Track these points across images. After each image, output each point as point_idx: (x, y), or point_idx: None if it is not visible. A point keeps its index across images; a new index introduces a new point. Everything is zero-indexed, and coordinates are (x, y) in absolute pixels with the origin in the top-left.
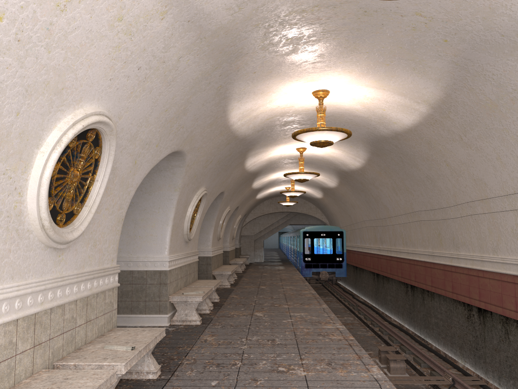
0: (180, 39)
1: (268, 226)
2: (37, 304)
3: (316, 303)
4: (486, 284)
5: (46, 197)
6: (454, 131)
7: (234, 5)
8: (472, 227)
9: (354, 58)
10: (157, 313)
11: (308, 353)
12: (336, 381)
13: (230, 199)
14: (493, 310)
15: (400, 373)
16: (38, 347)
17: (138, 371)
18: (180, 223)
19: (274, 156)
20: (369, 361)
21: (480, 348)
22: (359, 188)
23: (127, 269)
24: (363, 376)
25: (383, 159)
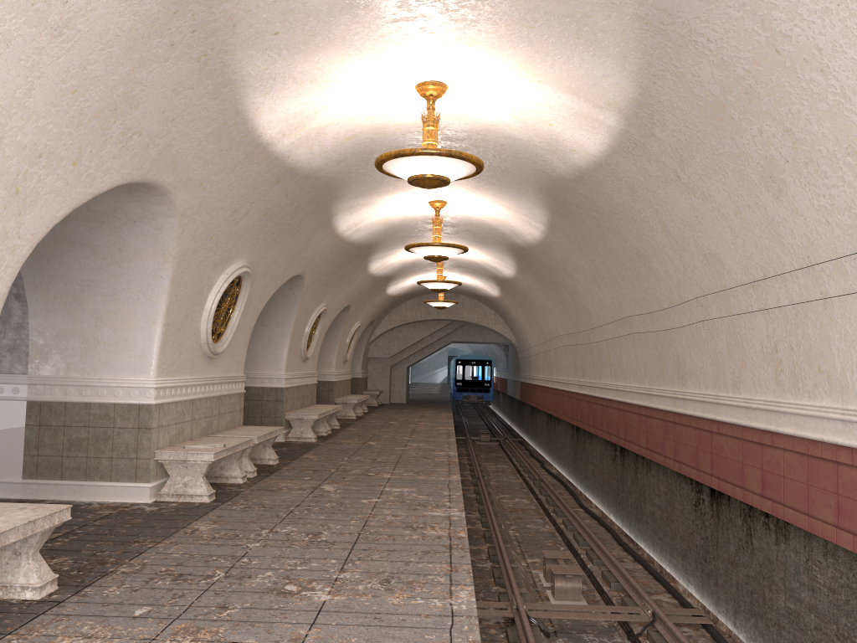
0: None
1: (415, 343)
2: None
3: (444, 472)
4: (721, 446)
5: None
6: (666, 164)
7: None
8: (704, 343)
9: (468, 13)
10: (131, 481)
11: (363, 559)
12: (374, 615)
13: (324, 290)
14: (730, 493)
15: (572, 599)
16: None
17: (6, 584)
18: (188, 322)
19: (393, 215)
20: (463, 579)
21: (711, 560)
22: (548, 277)
23: (80, 401)
24: (434, 607)
25: (571, 223)
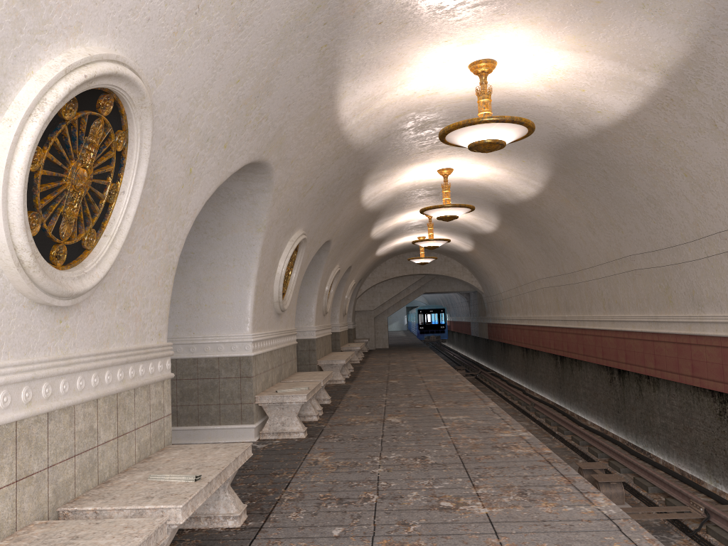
0: None
1: (394, 296)
2: (20, 404)
3: (479, 401)
4: None
5: (21, 207)
6: (703, 115)
7: None
8: (727, 271)
9: None
10: (237, 423)
11: (483, 476)
12: (541, 522)
13: (340, 253)
14: None
15: (616, 503)
16: (26, 481)
17: (210, 515)
18: (267, 284)
19: (405, 184)
20: (587, 487)
21: None
22: (532, 229)
23: (188, 357)
24: (586, 512)
25: (574, 178)
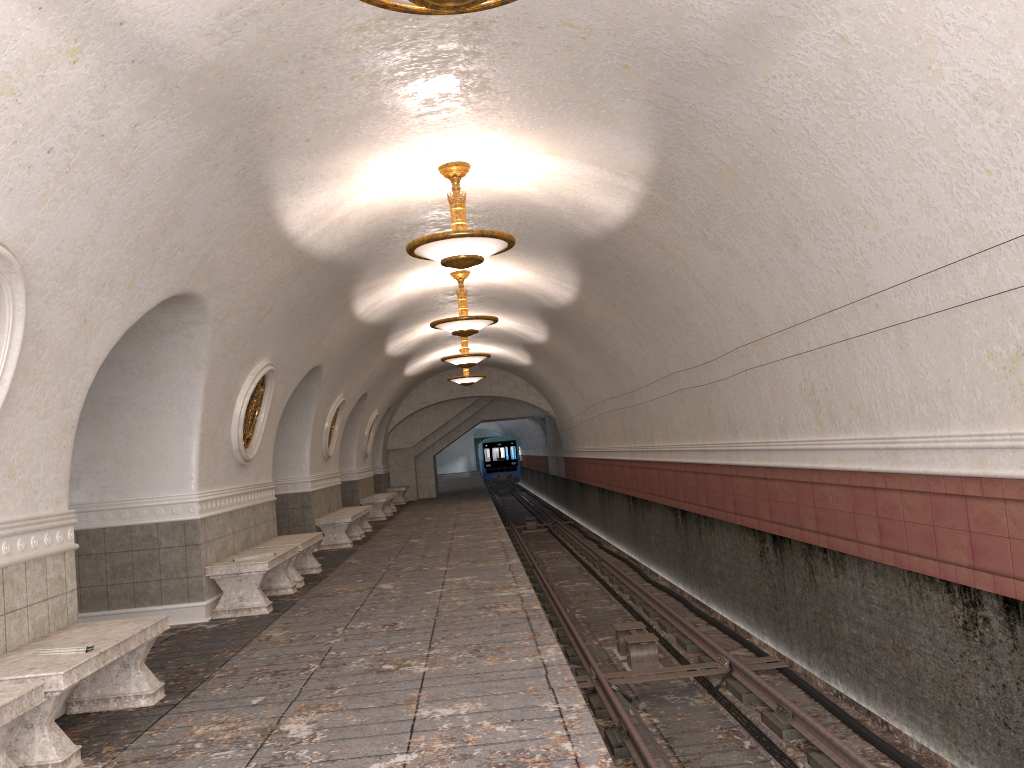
0: (126, 94)
1: (440, 427)
2: None
3: (502, 558)
4: (777, 491)
5: None
6: (692, 224)
7: (220, 28)
8: (750, 392)
9: (489, 103)
10: (184, 601)
11: (447, 638)
12: (474, 675)
13: (342, 379)
14: (790, 535)
15: (649, 666)
16: None
17: (120, 695)
18: (220, 430)
19: (413, 290)
20: (547, 640)
21: (781, 606)
22: (584, 339)
23: (119, 524)
24: (526, 662)
25: (604, 282)
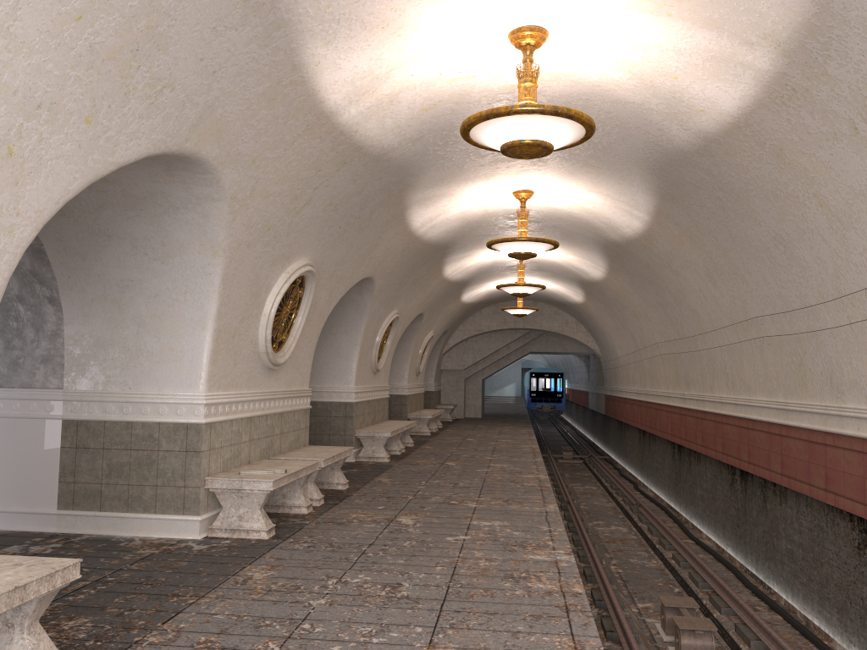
0: None
1: (490, 354)
2: None
3: (538, 501)
4: None
5: None
6: (838, 113)
7: None
8: None
9: None
10: (178, 513)
11: (456, 627)
12: None
13: (396, 295)
14: None
15: None
16: None
17: None
18: (243, 328)
19: (473, 209)
20: None
21: None
22: (646, 277)
23: (120, 419)
24: None
25: (684, 208)
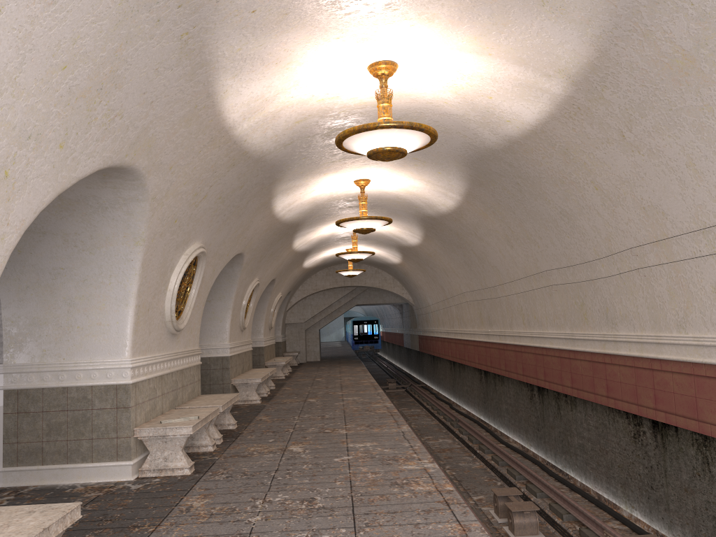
0: None
1: (325, 308)
2: None
3: (393, 424)
4: (667, 382)
5: None
6: (610, 125)
7: None
8: (639, 289)
9: None
10: (112, 460)
11: (371, 525)
12: None
13: (258, 266)
14: (682, 425)
15: (530, 533)
16: None
17: None
18: (155, 302)
19: (321, 195)
20: None
21: (659, 487)
22: (455, 242)
23: (57, 385)
24: None
25: (489, 191)
